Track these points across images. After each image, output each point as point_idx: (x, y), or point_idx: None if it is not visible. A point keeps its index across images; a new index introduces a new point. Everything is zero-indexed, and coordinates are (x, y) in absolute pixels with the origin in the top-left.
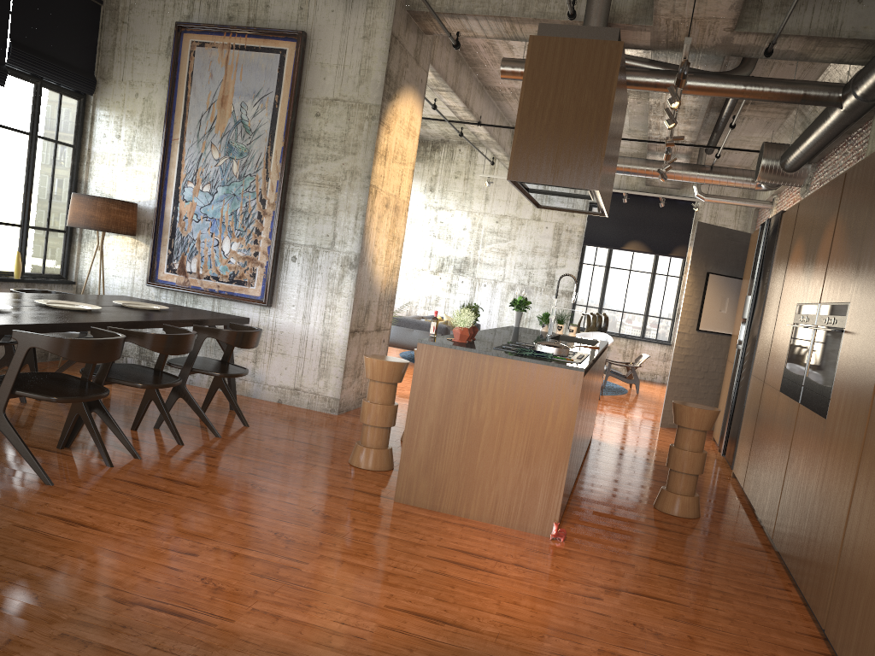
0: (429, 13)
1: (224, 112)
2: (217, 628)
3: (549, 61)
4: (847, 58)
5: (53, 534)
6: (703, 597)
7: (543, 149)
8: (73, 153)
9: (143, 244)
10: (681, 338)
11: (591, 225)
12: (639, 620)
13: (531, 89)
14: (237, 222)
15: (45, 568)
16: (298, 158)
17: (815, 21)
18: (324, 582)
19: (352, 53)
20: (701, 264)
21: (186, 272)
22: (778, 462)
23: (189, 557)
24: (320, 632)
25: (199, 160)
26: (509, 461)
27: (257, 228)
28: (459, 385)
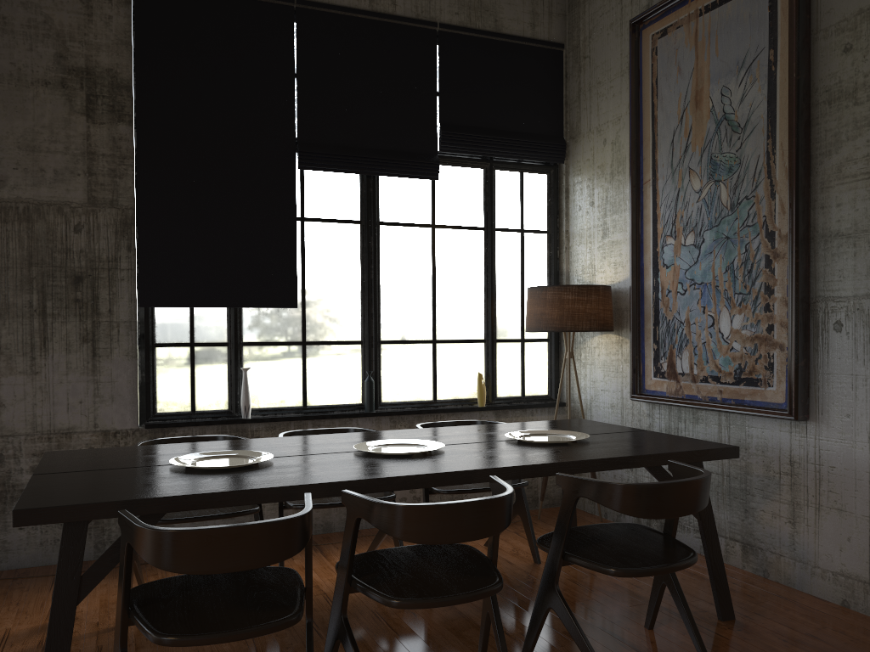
0: None
1: (700, 115)
2: None
3: None
4: None
5: None
6: None
7: None
8: (547, 240)
9: (628, 341)
10: None
11: None
12: None
13: None
14: (735, 281)
15: None
16: (822, 141)
17: None
18: None
19: None
20: None
21: (677, 375)
22: None
23: None
24: None
25: (676, 200)
26: None
27: (766, 284)
28: None
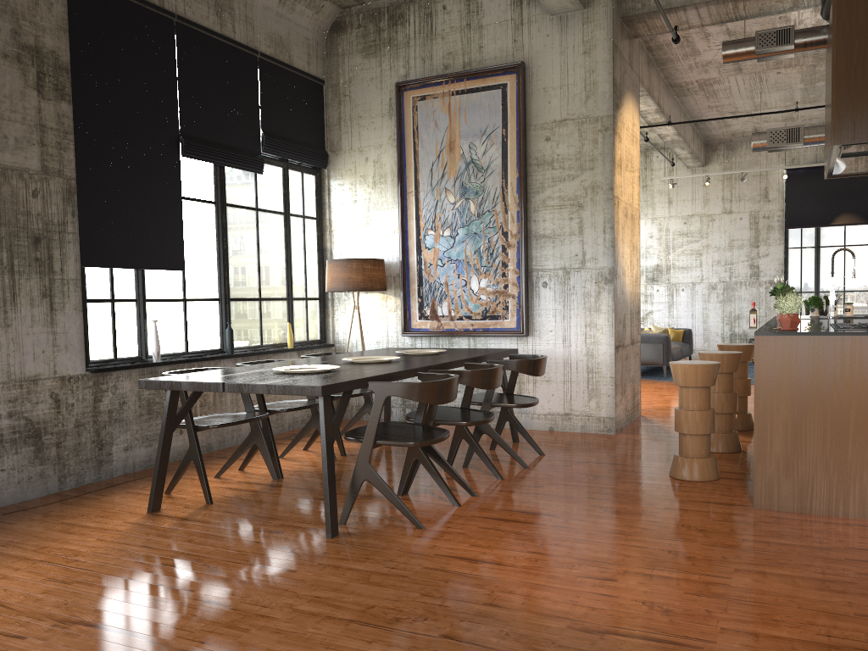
0: (644, 14)
1: (453, 156)
2: (705, 650)
3: (861, 11)
4: None
5: (466, 573)
6: None
7: None
8: (316, 225)
9: (392, 297)
10: None
11: (791, 206)
12: None
13: (844, 44)
14: (481, 259)
15: (489, 605)
16: (534, 185)
17: None
18: (766, 596)
19: (574, 71)
20: None
21: (438, 317)
22: None
23: (609, 582)
24: (815, 647)
25: (435, 207)
26: None
27: (503, 261)
28: (812, 373)
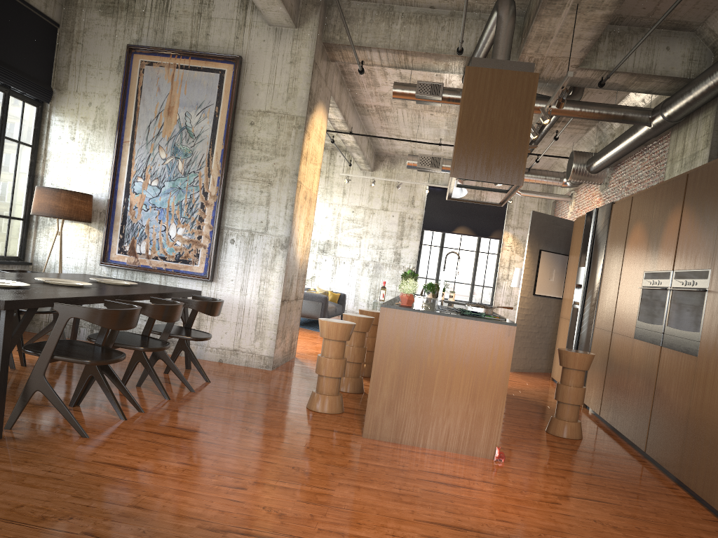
0: (341, 45)
1: (170, 120)
2: None
3: (481, 86)
4: (655, 90)
5: (118, 478)
6: (626, 497)
7: (478, 153)
8: (31, 152)
9: (96, 230)
10: (522, 301)
11: (428, 214)
12: (596, 518)
13: (468, 107)
14: (182, 211)
15: (133, 507)
16: (235, 158)
17: (637, 62)
18: (357, 504)
19: (281, 75)
20: (535, 243)
21: (136, 254)
22: (642, 392)
23: (240, 490)
24: None
25: (148, 159)
26: (458, 400)
27: (200, 216)
28: (415, 340)
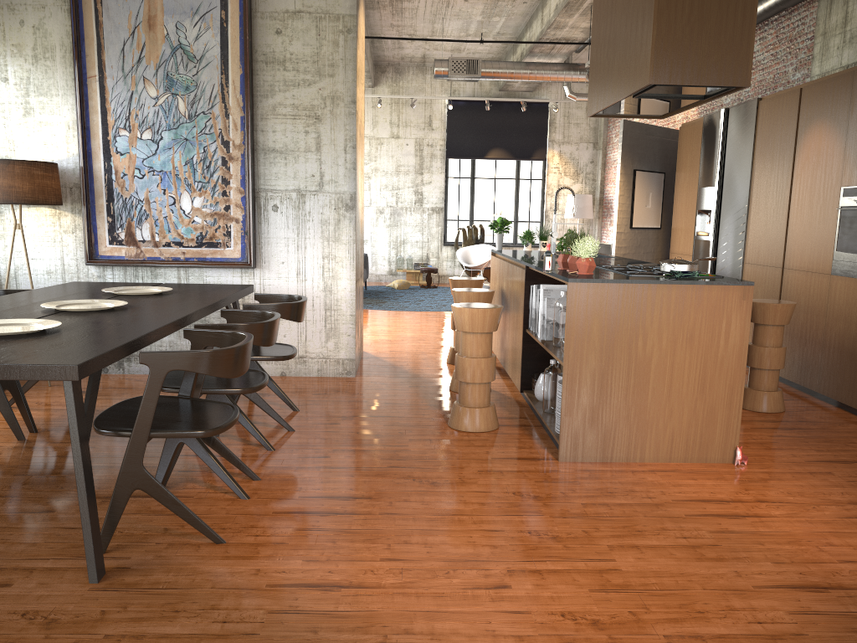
0: None
1: (154, 36)
2: None
3: None
4: None
5: (330, 610)
6: None
7: (686, 44)
8: None
9: (69, 214)
10: (619, 238)
11: (452, 137)
12: None
13: None
14: (195, 173)
15: None
16: (261, 87)
17: None
18: (664, 578)
19: None
20: (628, 162)
21: (137, 242)
22: None
23: (505, 591)
24: (762, 641)
25: (130, 100)
26: (683, 394)
27: (224, 177)
28: (620, 322)
